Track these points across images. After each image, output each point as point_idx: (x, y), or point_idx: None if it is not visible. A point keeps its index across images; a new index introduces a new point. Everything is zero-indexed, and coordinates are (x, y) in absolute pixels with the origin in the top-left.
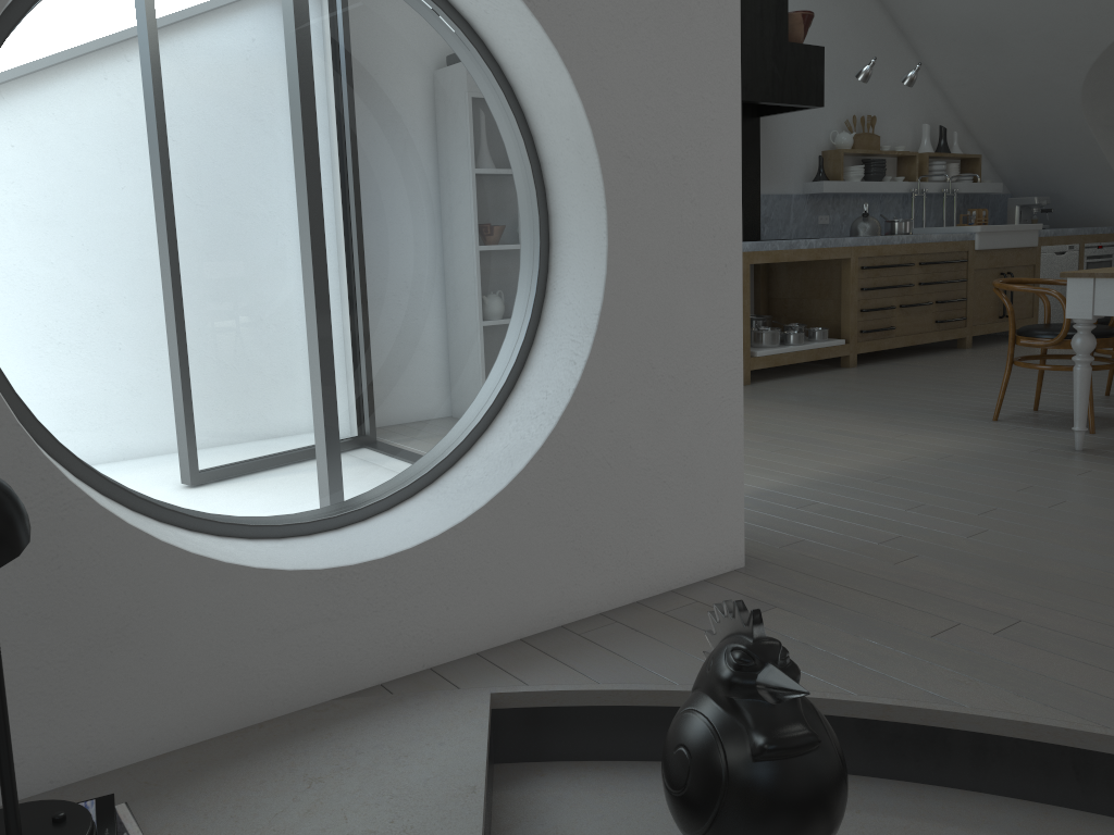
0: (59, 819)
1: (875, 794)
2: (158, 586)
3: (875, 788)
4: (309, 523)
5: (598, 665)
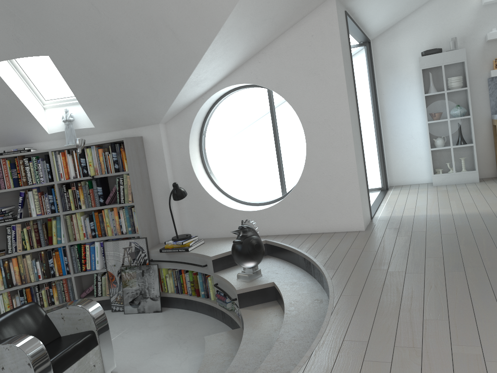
0: (186, 235)
1: (300, 273)
2: (218, 209)
3: (302, 273)
4: (258, 203)
5: (287, 240)
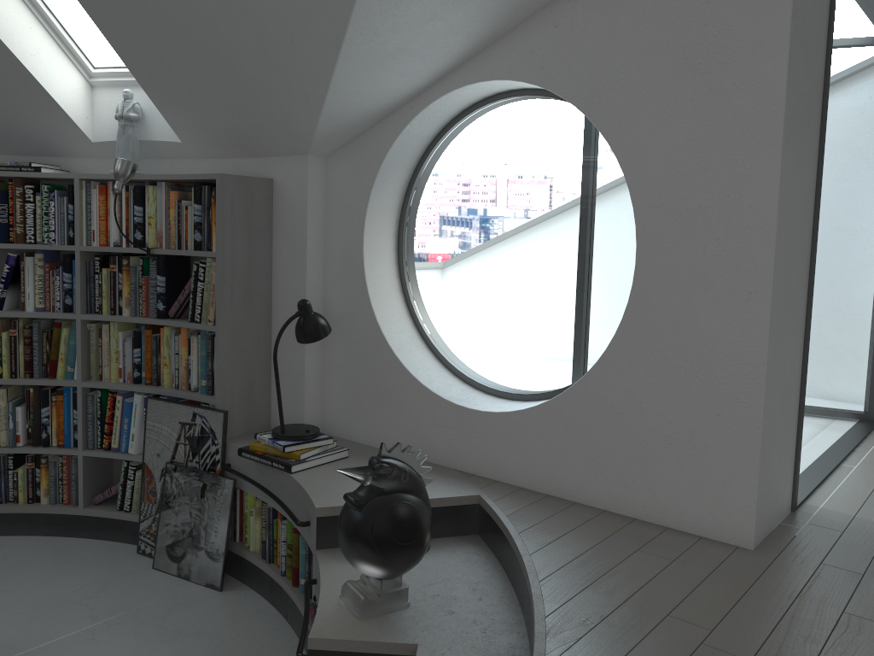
0: (306, 430)
1: (507, 639)
2: (401, 384)
3: (514, 639)
4: (501, 392)
5: (528, 514)
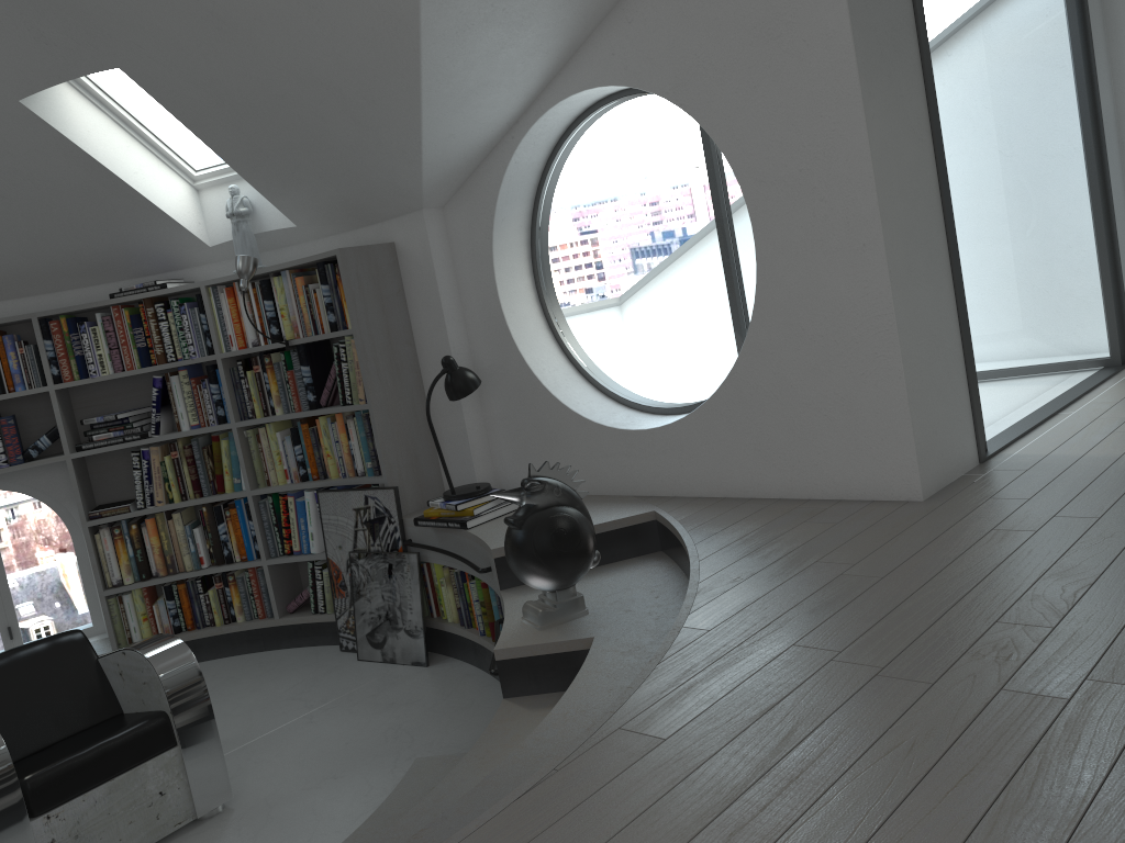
0: (476, 487)
1: None
2: (563, 422)
3: None
4: (667, 408)
5: (700, 516)
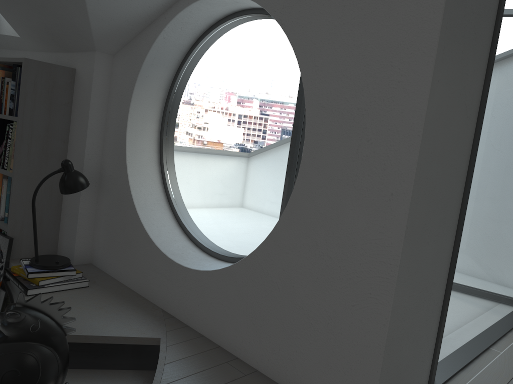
0: (55, 261)
1: None
2: (138, 235)
3: None
4: (212, 251)
5: (185, 365)
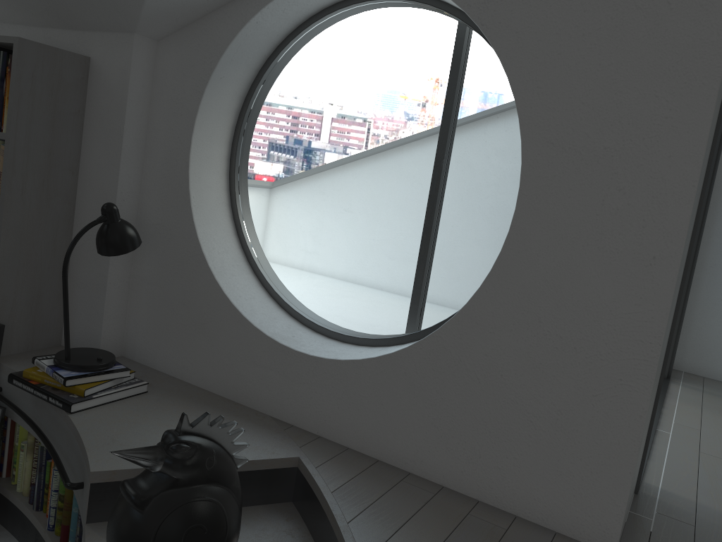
0: (97, 358)
1: None
2: (218, 312)
3: None
4: (332, 331)
5: (357, 490)
